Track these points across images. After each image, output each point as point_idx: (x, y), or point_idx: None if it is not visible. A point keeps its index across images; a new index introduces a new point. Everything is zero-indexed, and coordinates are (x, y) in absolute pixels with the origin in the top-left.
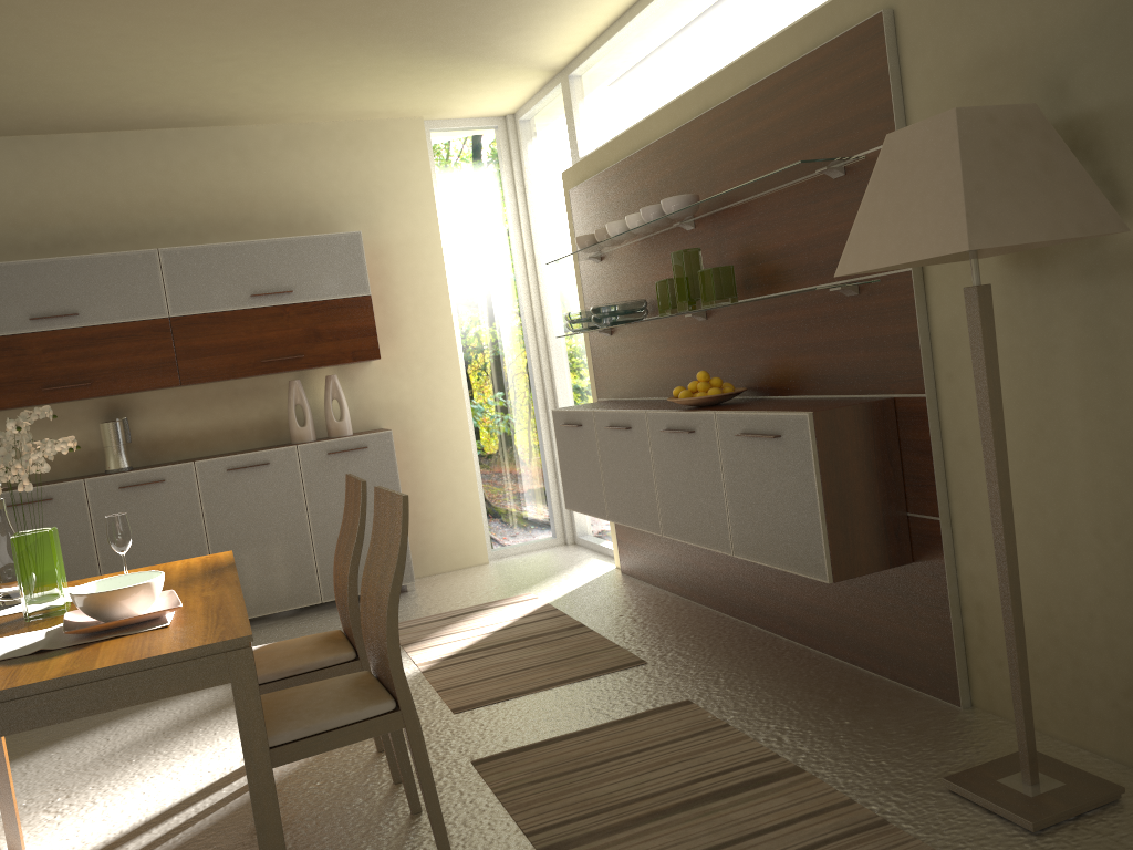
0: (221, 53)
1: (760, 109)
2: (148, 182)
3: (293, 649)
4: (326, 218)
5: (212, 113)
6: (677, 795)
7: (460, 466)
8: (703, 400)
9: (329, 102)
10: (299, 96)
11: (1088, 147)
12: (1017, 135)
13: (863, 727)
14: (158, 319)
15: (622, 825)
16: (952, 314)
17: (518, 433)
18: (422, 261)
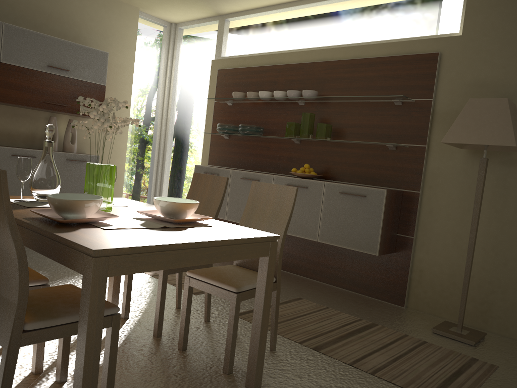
0: None
1: (361, 68)
2: None
3: None
4: (84, 39)
5: None
6: (342, 330)
7: (117, 181)
8: (310, 176)
9: None
10: None
11: None
12: (515, 113)
13: (379, 311)
14: None
15: (334, 340)
16: (438, 165)
17: (143, 172)
18: (123, 77)
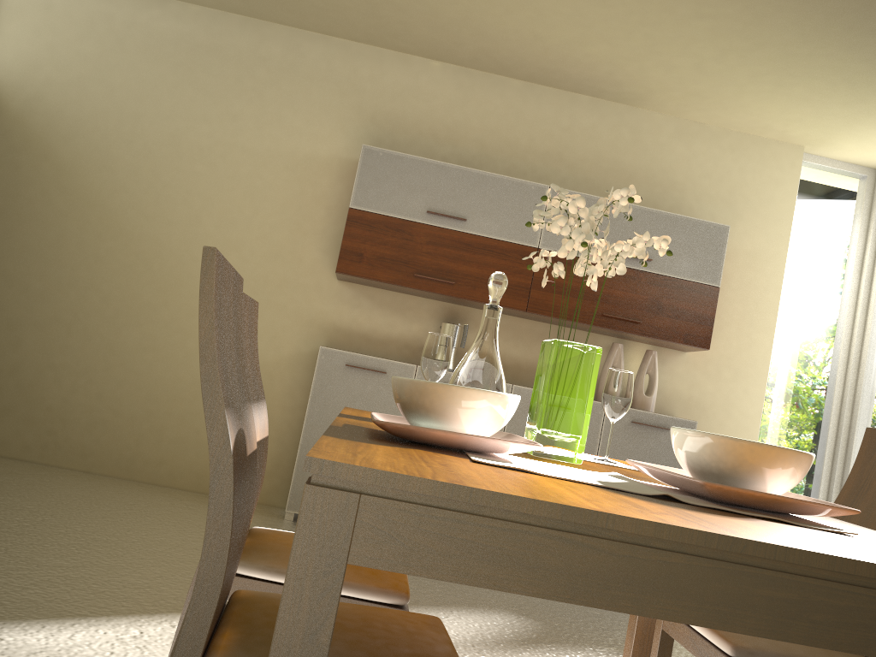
0: (712, 6)
1: None
2: (550, 133)
3: None
4: (688, 210)
5: (633, 86)
6: None
7: None
8: None
9: (742, 102)
10: (724, 86)
11: None
12: None
13: None
14: (528, 246)
15: None
16: None
17: None
18: (761, 275)
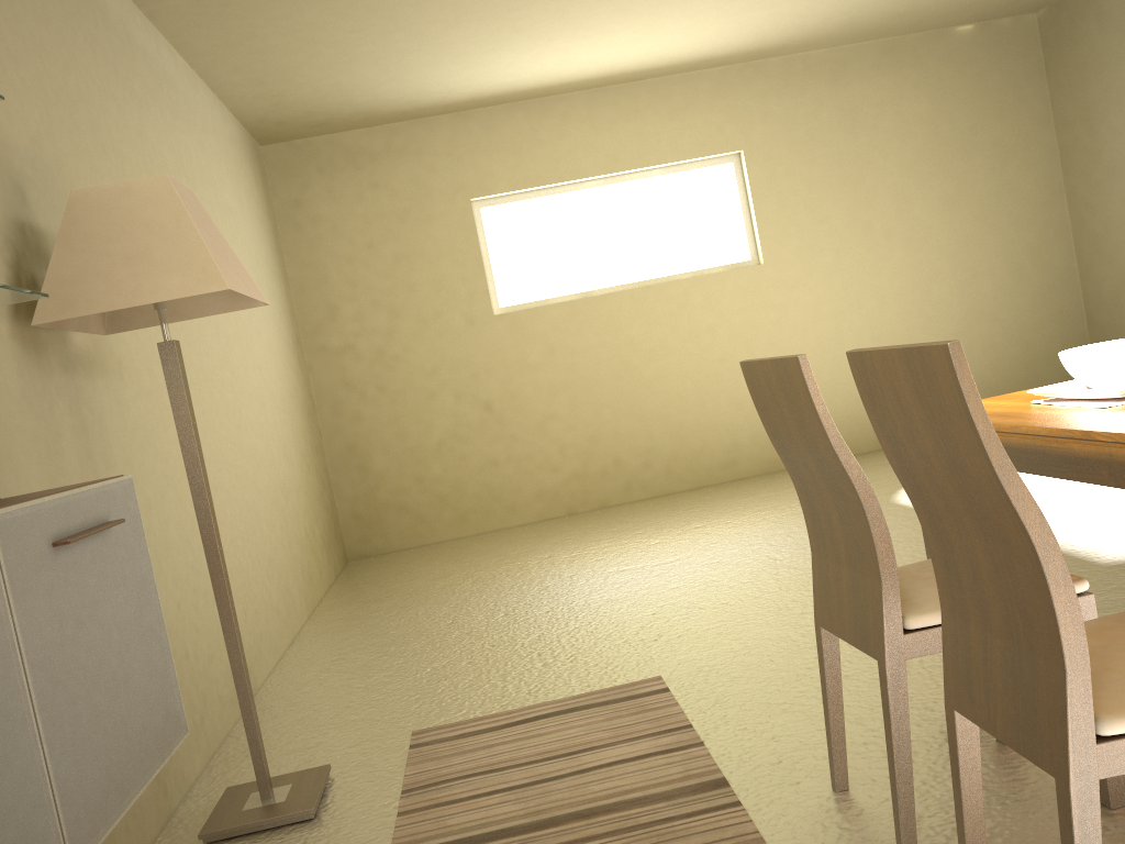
0: None
1: None
2: None
3: (1120, 640)
4: None
5: None
6: (547, 838)
7: None
8: None
9: None
10: None
11: (45, 257)
12: None
13: None
14: None
15: (629, 805)
16: None
17: None
18: None
